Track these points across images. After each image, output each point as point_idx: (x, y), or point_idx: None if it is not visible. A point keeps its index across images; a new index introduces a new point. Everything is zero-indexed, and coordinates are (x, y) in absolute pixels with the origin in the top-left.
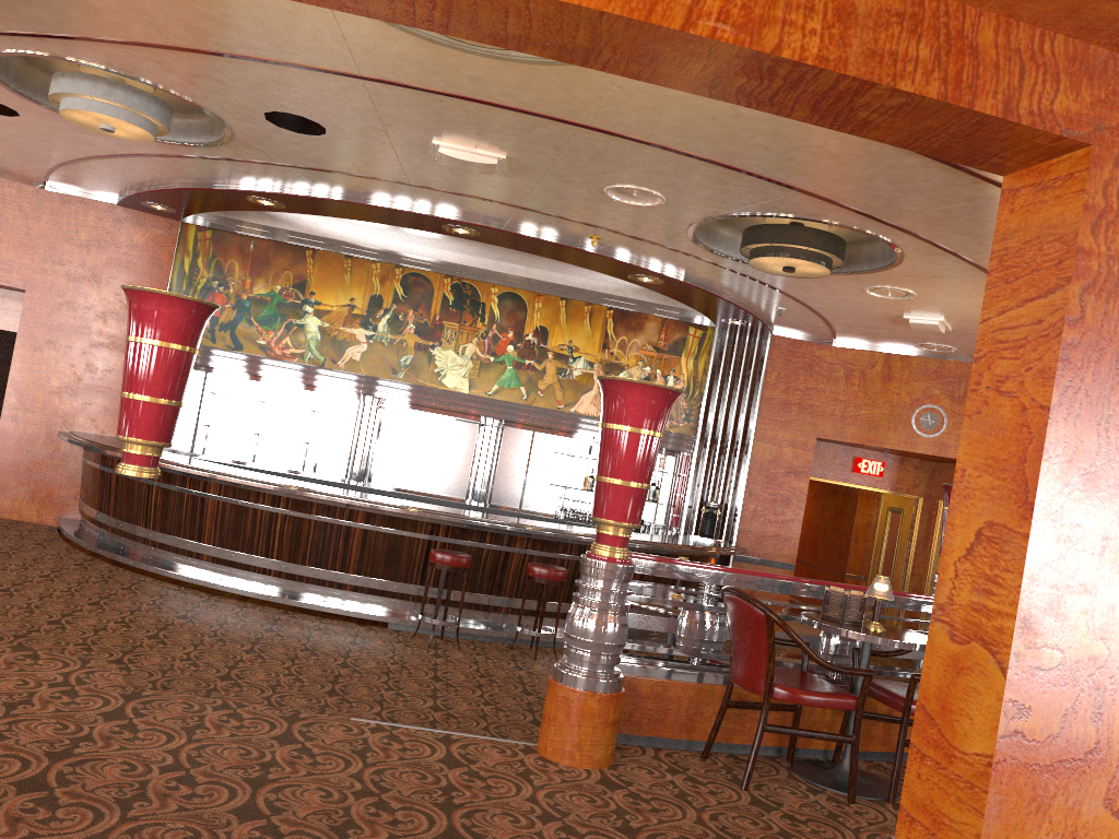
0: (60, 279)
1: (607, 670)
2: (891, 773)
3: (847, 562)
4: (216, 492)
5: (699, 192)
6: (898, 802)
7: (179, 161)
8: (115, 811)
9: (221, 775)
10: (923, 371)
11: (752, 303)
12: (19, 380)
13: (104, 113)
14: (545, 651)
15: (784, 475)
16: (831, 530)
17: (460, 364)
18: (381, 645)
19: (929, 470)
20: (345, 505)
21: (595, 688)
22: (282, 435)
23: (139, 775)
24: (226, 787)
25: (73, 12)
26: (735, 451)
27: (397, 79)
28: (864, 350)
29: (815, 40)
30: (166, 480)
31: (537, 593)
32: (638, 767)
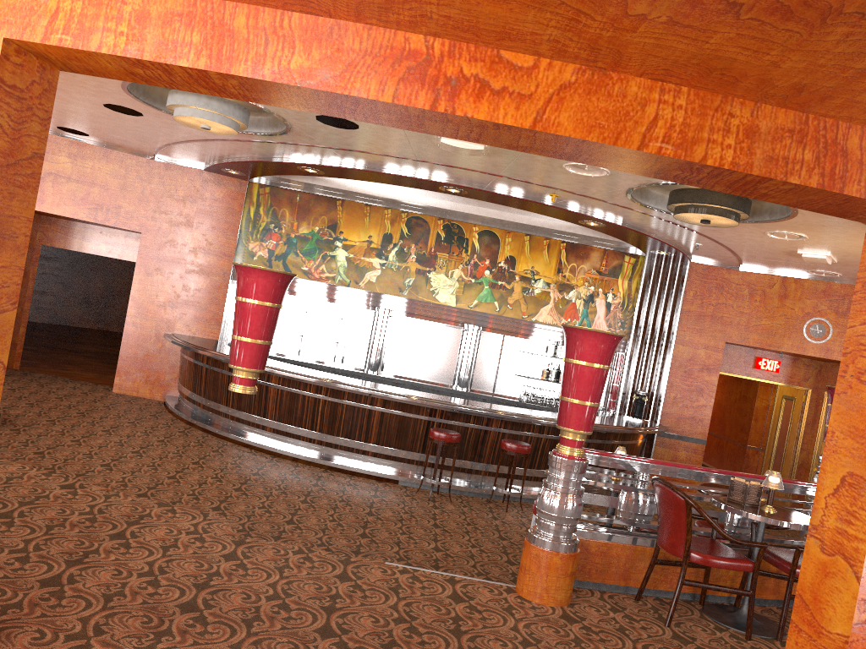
0: (165, 224)
1: (567, 536)
2: (779, 617)
3: (748, 436)
4: (276, 382)
5: None
6: (784, 640)
7: (251, 143)
8: (242, 627)
9: (305, 603)
10: (813, 291)
11: (675, 240)
12: (137, 297)
13: (204, 117)
14: (514, 505)
15: (698, 371)
16: (735, 410)
17: (449, 284)
18: (395, 498)
19: (817, 367)
20: (368, 394)
21: (558, 549)
22: (319, 336)
23: (253, 602)
24: (310, 612)
25: None
26: (660, 352)
27: None
28: (765, 273)
29: (730, 152)
30: None
31: (507, 461)
32: (589, 606)
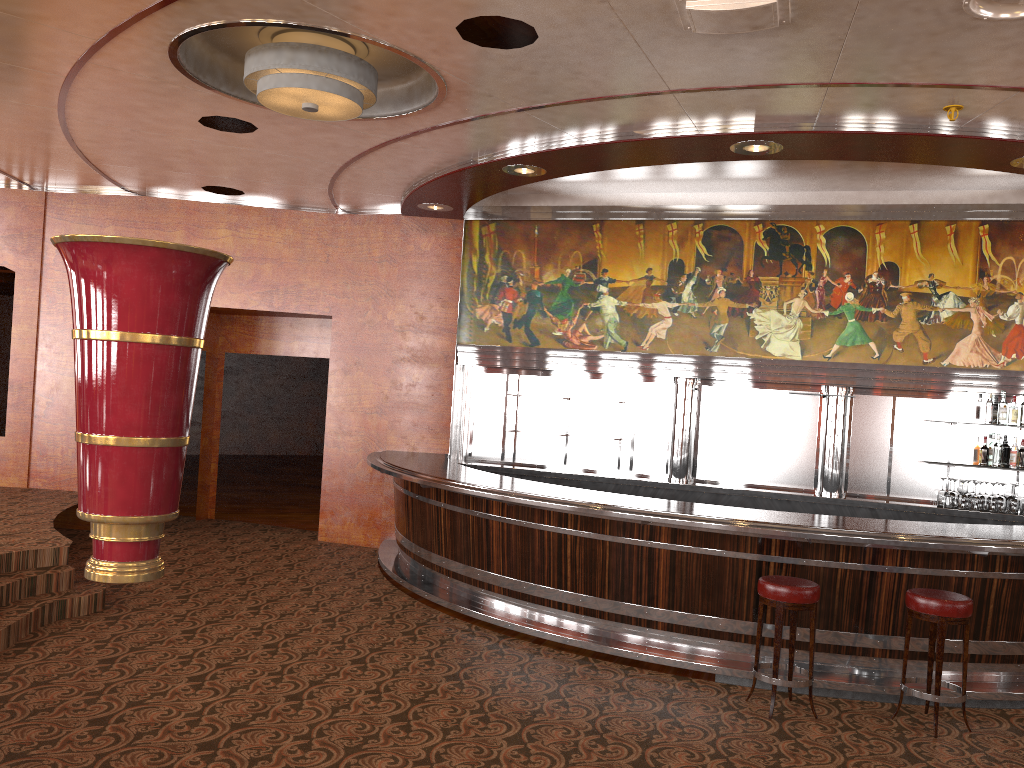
0: (360, 299)
1: None
2: None
3: None
4: (499, 512)
5: None
6: None
7: (419, 140)
8: None
9: None
10: None
11: None
12: (335, 405)
13: (293, 85)
14: (950, 717)
15: None
16: None
17: (786, 325)
18: (702, 716)
19: None
20: (641, 522)
21: None
22: (591, 433)
23: None
24: None
25: None
26: None
27: None
28: None
29: None
30: (451, 500)
31: (925, 628)
32: None
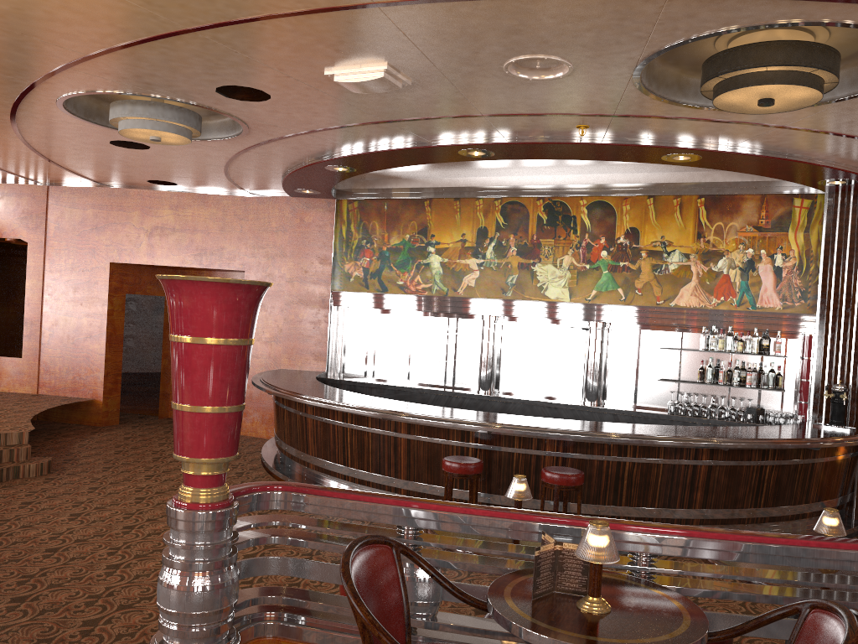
0: (263, 258)
1: None
2: None
3: None
4: (311, 412)
5: (581, 40)
6: None
7: (258, 151)
8: None
9: None
10: None
11: (828, 156)
12: None
13: (135, 127)
14: None
15: None
16: None
17: (559, 276)
18: None
19: None
20: (382, 418)
21: None
22: (426, 356)
23: None
24: None
25: (14, 53)
26: None
27: (206, 20)
28: None
29: None
30: (288, 404)
31: (577, 496)
32: None
